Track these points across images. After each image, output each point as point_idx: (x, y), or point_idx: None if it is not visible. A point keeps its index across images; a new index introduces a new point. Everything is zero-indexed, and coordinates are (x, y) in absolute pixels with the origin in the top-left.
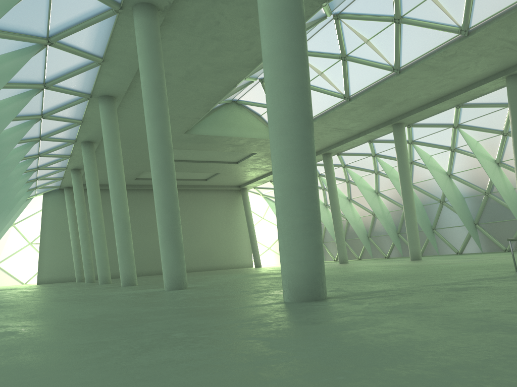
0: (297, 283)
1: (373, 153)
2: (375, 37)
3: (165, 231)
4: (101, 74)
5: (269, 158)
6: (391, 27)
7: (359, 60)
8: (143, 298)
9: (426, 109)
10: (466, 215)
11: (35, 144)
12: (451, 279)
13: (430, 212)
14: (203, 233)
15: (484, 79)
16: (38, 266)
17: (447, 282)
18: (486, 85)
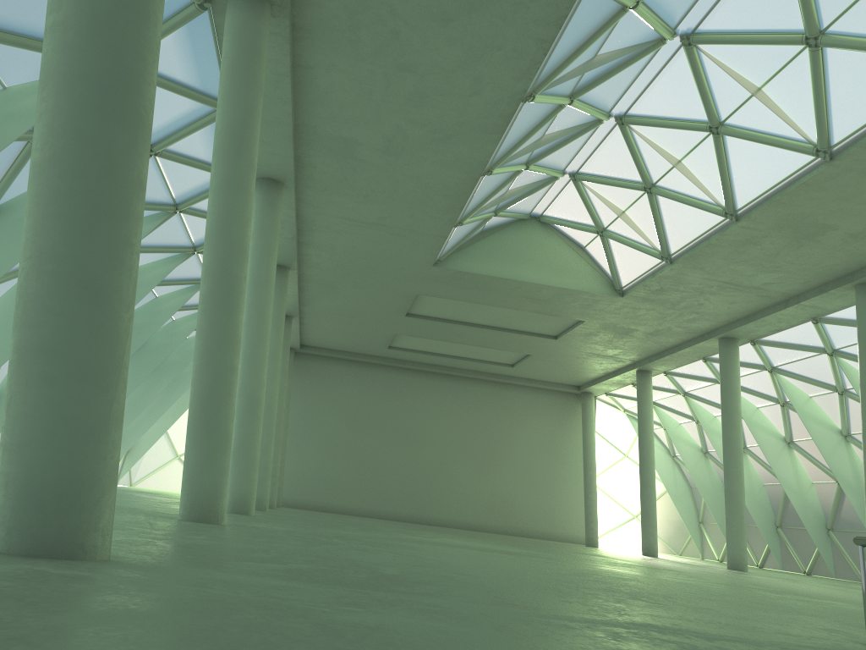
0: None
1: (828, 347)
2: (773, 80)
3: (196, 402)
4: None
5: (614, 336)
6: (803, 57)
7: (745, 133)
8: None
9: None
10: None
11: (192, 260)
12: (597, 612)
13: None
14: (502, 462)
15: None
16: None
17: (540, 611)
18: None
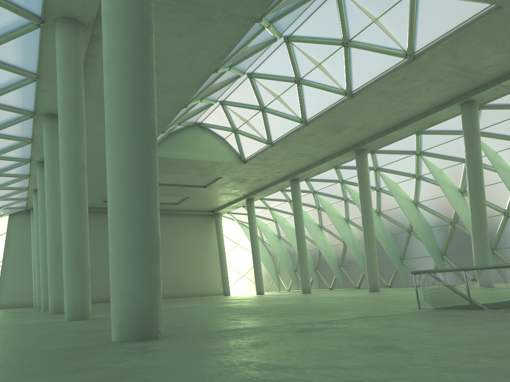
0: (121, 320)
1: (341, 179)
2: (326, 60)
3: (69, 256)
4: (39, 91)
5: (237, 183)
6: (340, 51)
7: (312, 84)
8: (13, 330)
9: (386, 135)
10: (432, 246)
11: None
12: (336, 317)
13: (399, 241)
14: (173, 258)
15: (440, 106)
16: None
17: (324, 320)
18: (442, 112)
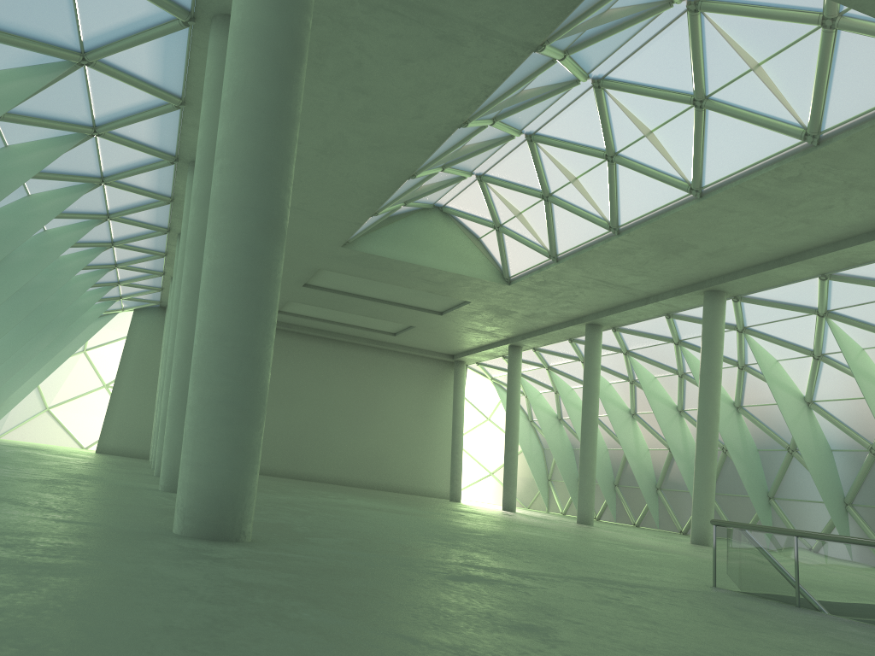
0: (187, 503)
1: (676, 338)
2: (663, 127)
3: (179, 390)
4: (185, 125)
5: (494, 316)
6: (689, 113)
7: (635, 165)
8: (69, 488)
9: (762, 271)
10: (830, 484)
11: (102, 225)
12: (554, 569)
13: (769, 465)
14: (377, 423)
15: (869, 234)
16: (103, 423)
17: (526, 570)
18: (872, 245)
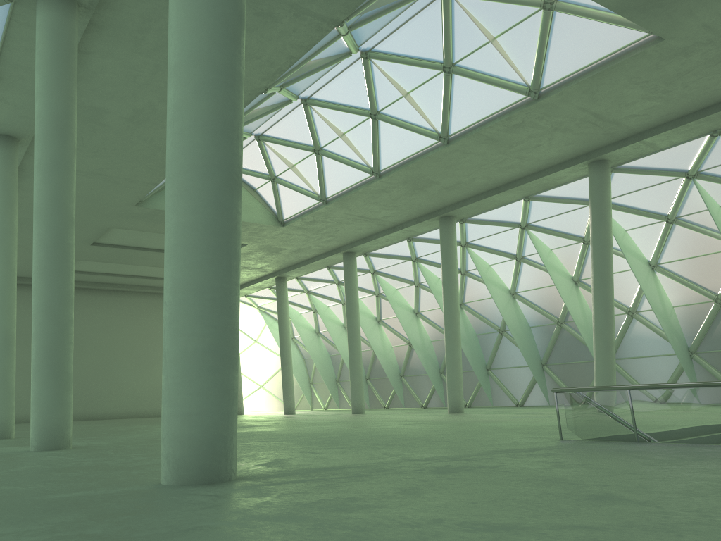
0: (180, 453)
1: (414, 256)
2: (418, 89)
3: (43, 353)
4: None
5: (266, 254)
6: (439, 78)
7: (394, 121)
8: None
9: (484, 198)
10: (531, 352)
11: None
12: (459, 450)
13: (486, 345)
14: (161, 358)
15: (561, 164)
16: None
17: (449, 455)
18: (563, 172)
